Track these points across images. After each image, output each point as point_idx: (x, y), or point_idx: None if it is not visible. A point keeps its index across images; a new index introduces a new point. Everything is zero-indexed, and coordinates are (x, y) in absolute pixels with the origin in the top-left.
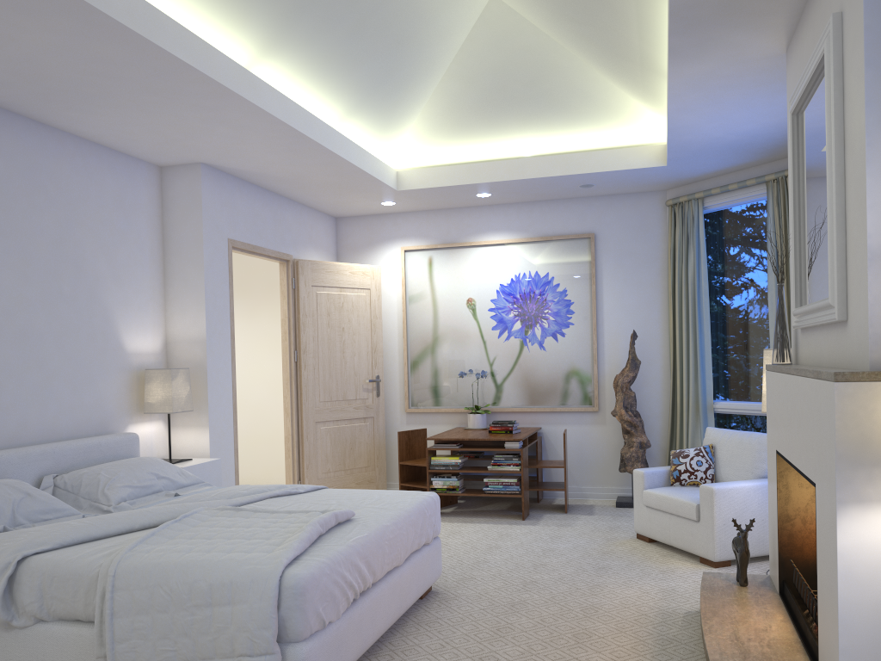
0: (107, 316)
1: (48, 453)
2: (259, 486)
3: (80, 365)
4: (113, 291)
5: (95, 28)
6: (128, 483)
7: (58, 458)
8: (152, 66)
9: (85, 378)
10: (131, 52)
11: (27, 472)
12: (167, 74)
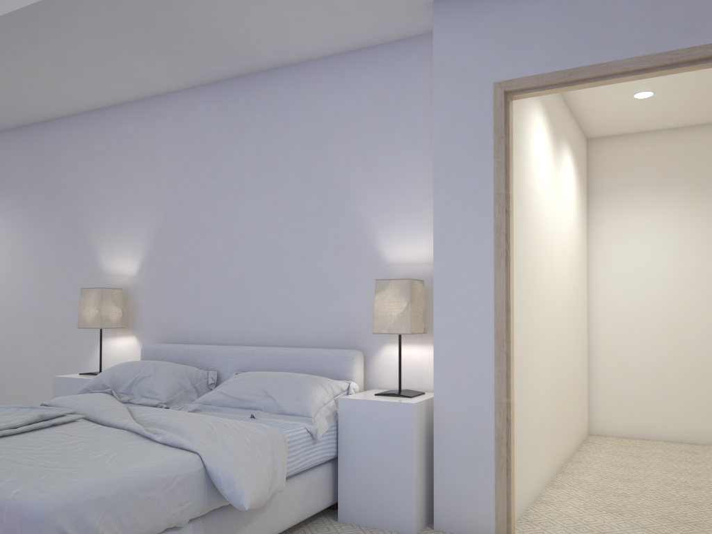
0: (361, 226)
1: (247, 353)
2: (180, 421)
3: (325, 278)
4: (370, 198)
5: (40, 20)
6: (229, 390)
7: (255, 359)
8: (99, 5)
9: (331, 291)
10: (76, 11)
11: (228, 366)
12: (112, 0)
